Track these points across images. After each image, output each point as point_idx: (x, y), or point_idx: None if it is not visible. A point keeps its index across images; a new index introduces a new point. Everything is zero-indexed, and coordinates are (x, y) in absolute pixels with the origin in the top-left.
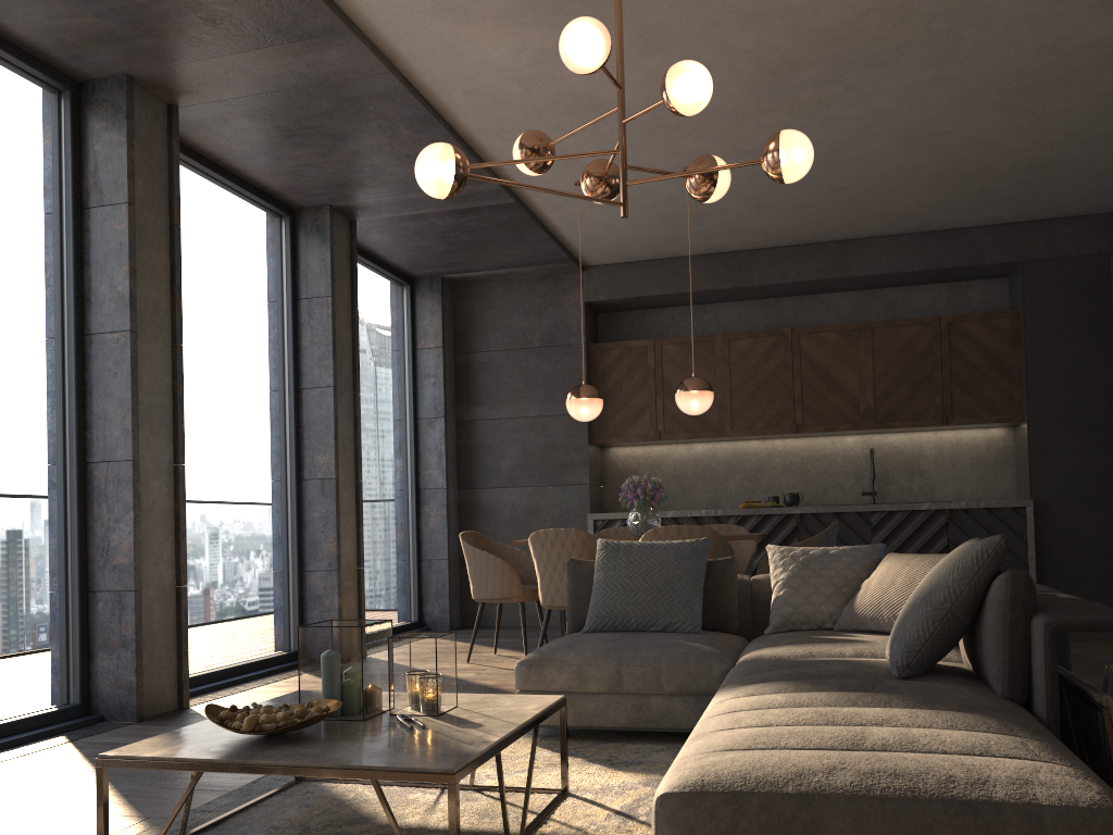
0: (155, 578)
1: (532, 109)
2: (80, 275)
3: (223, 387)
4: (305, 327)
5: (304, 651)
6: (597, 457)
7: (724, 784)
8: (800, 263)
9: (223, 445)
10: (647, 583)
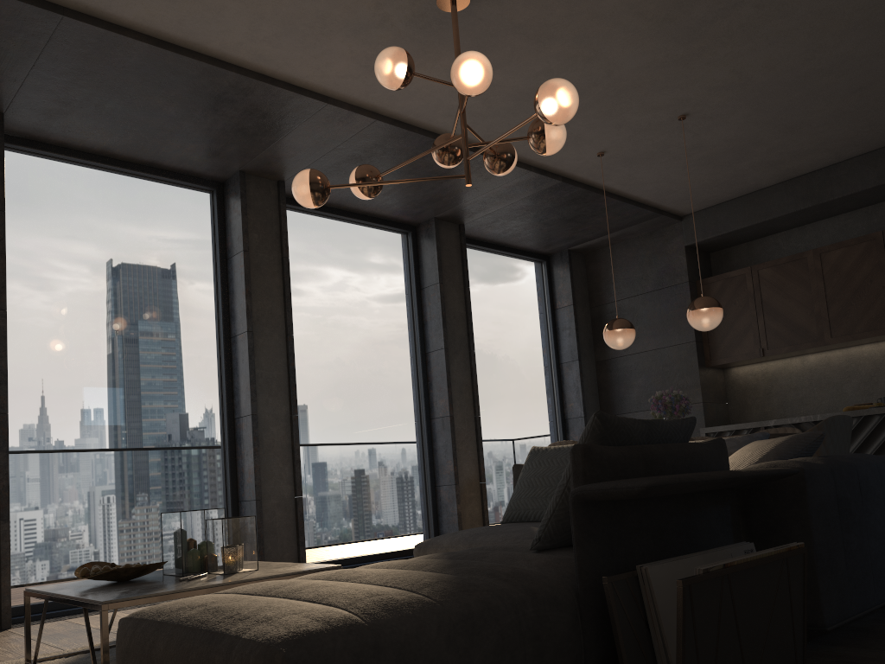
0: (276, 492)
1: (503, 112)
2: (227, 301)
3: (354, 359)
4: (426, 308)
5: (163, 529)
6: (715, 378)
7: (145, 613)
8: (880, 167)
9: (355, 399)
10: (544, 480)
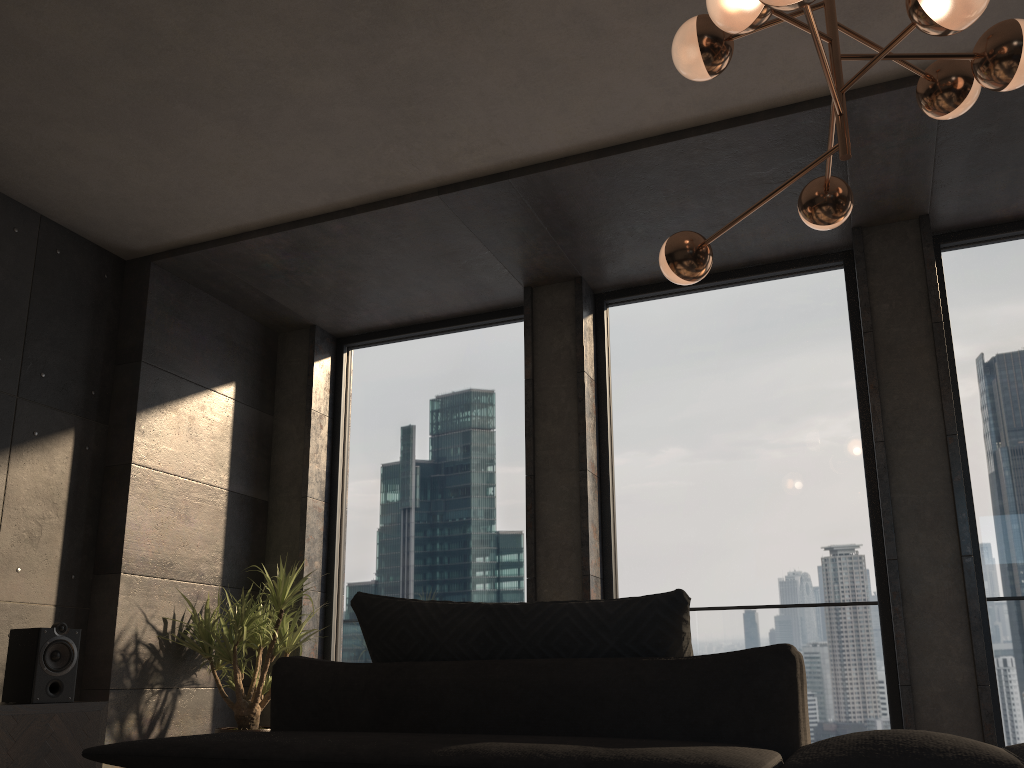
0: (940, 675)
1: None
2: (866, 404)
3: None
4: None
5: None
6: None
7: None
8: None
9: None
10: None
